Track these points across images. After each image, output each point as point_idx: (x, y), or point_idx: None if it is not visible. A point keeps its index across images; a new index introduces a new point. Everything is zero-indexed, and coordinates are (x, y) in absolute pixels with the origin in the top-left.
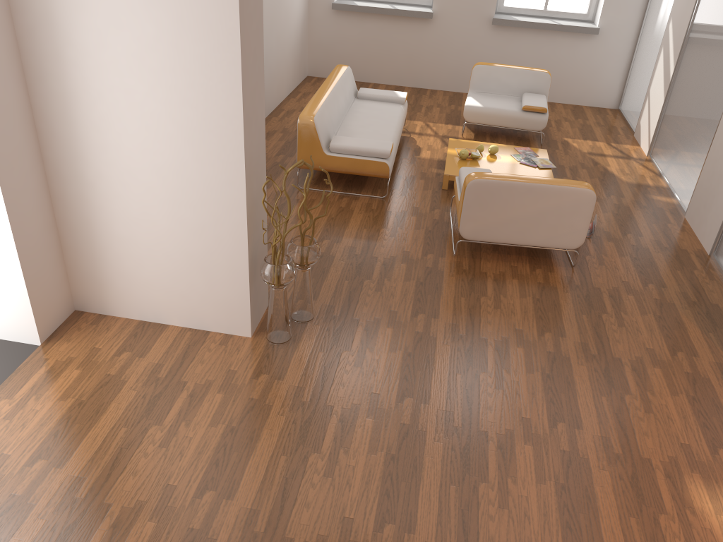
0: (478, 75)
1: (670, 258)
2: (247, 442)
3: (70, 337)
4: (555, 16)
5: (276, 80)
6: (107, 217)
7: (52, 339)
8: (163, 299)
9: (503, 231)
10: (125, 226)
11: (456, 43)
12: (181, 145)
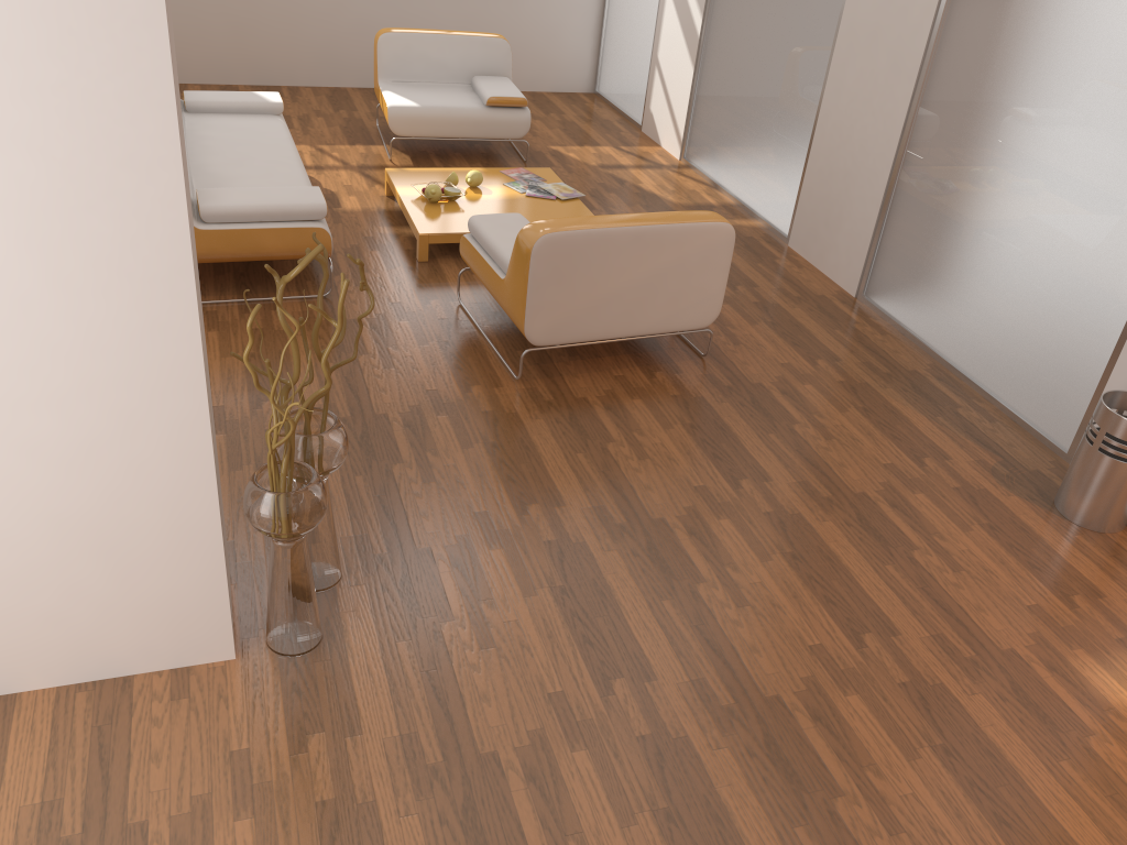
0: (390, 51)
1: (814, 313)
2: None
3: None
4: None
5: None
6: None
7: None
8: None
9: (597, 318)
10: None
11: None
12: (7, 254)
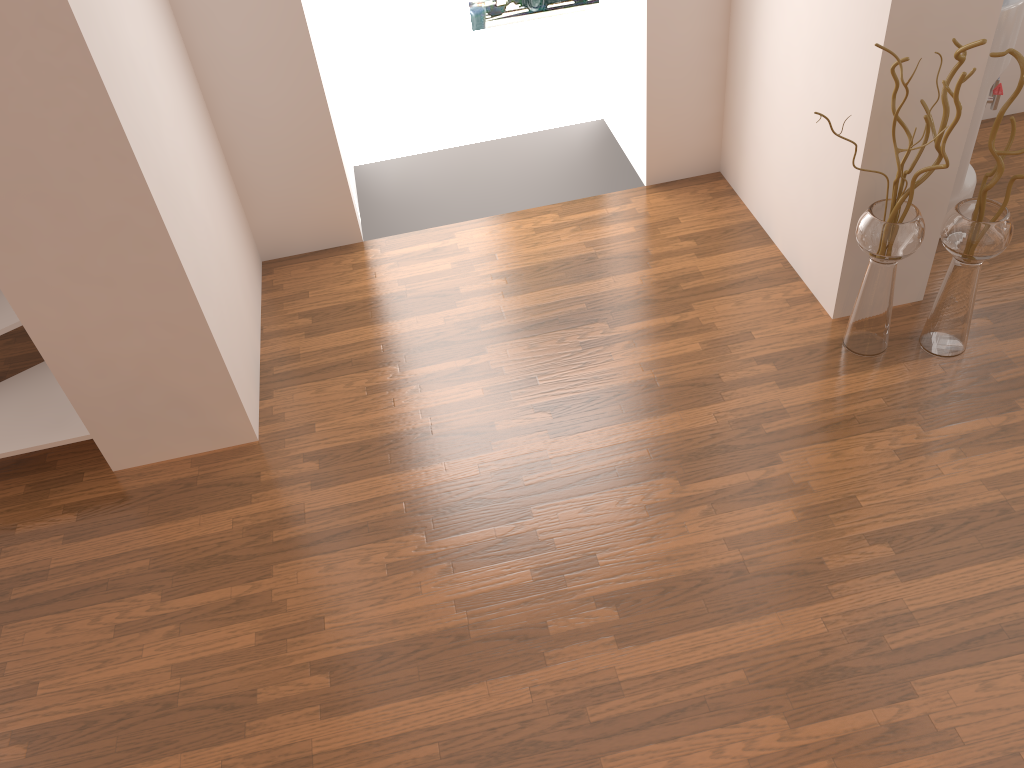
0: None
1: None
2: (643, 408)
3: (675, 195)
4: None
5: None
6: (761, 52)
7: (660, 187)
8: (777, 202)
9: None
10: (770, 73)
11: None
12: None
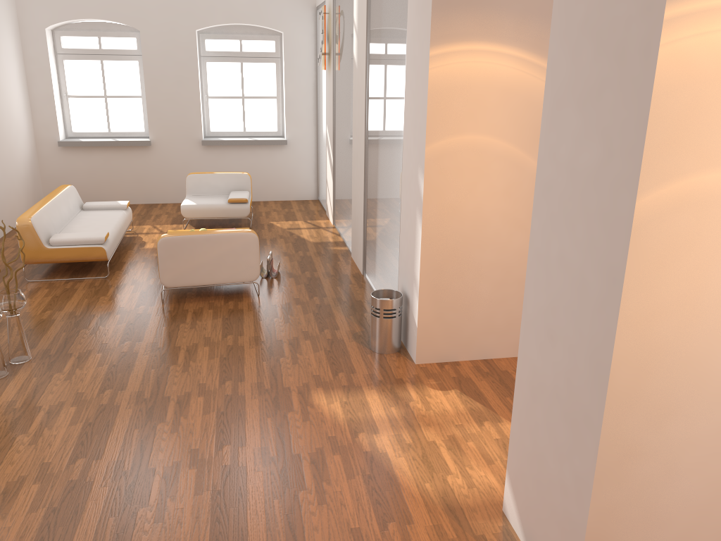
0: (191, 182)
1: (334, 280)
2: None
3: None
4: (253, 135)
5: (7, 206)
6: None
7: None
8: None
9: (195, 275)
10: None
11: (176, 163)
12: None
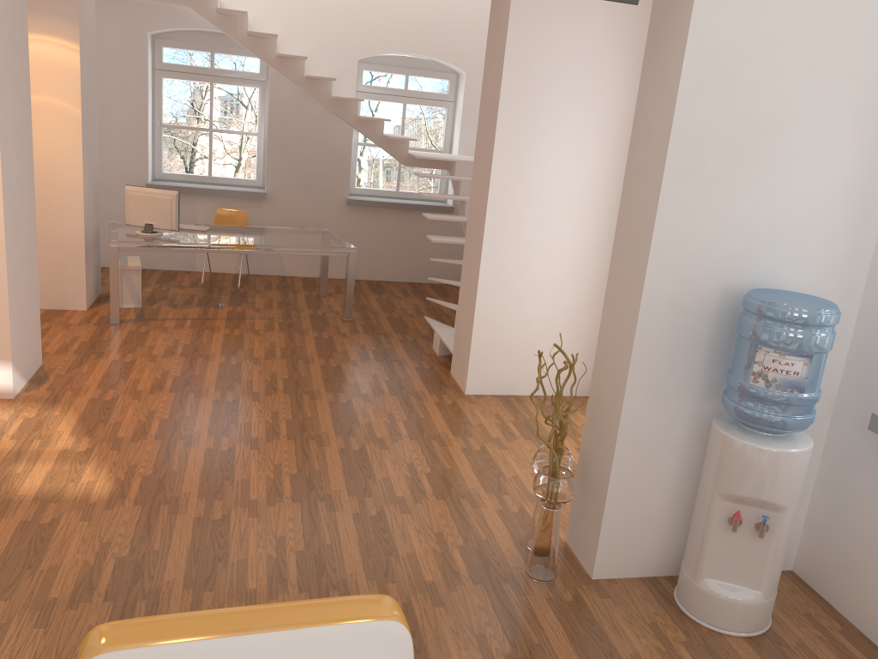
0: None
1: None
2: (481, 471)
3: None
4: None
5: None
6: None
7: None
8: None
9: None
10: None
11: None
12: None
